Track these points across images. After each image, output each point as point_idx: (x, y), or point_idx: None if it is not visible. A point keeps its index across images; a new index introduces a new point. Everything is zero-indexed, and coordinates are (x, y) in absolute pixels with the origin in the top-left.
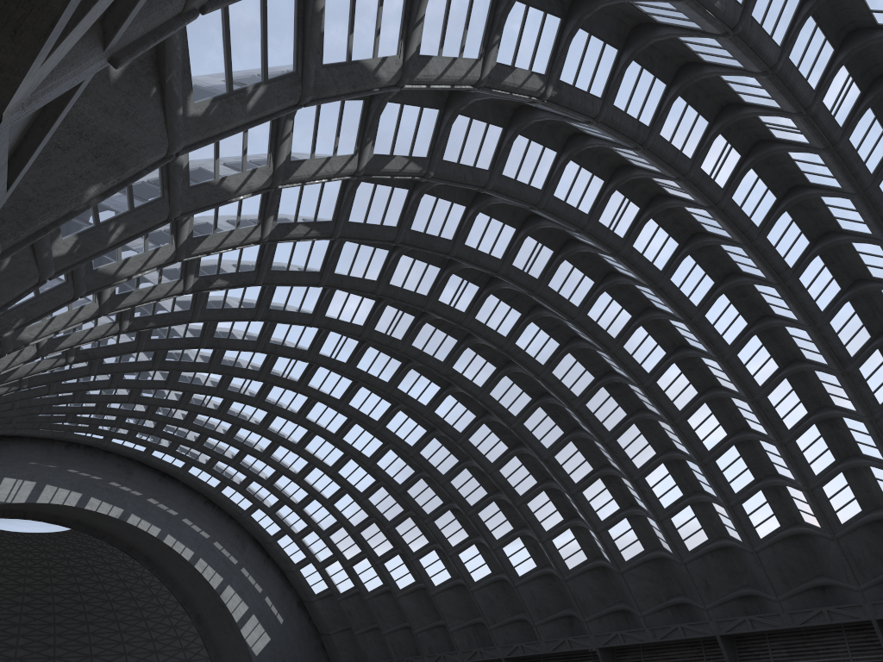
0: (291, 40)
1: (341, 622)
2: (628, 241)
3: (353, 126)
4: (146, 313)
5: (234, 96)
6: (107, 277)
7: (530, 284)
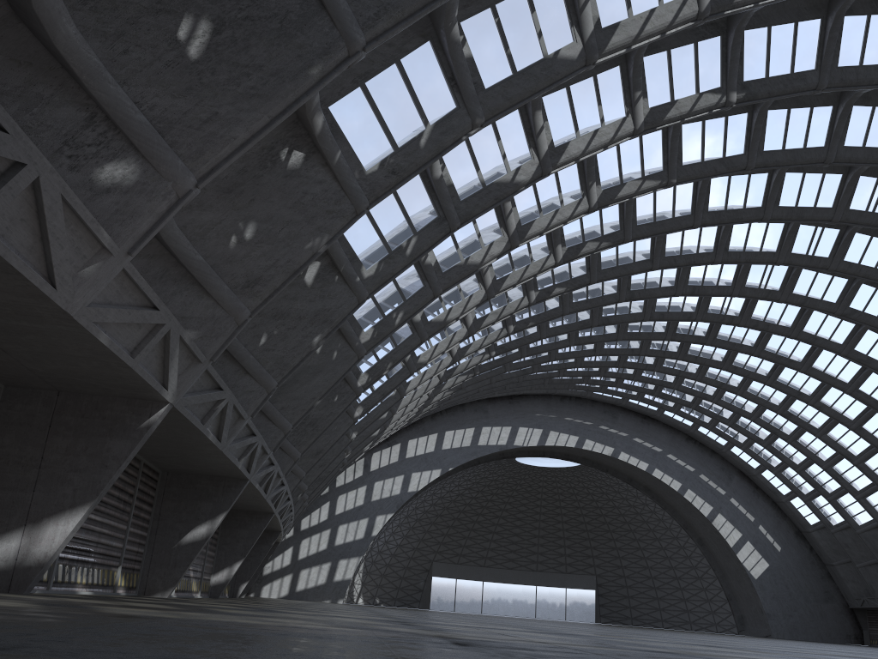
0: (428, 200)
1: (844, 554)
2: None
3: (572, 179)
4: (524, 316)
5: (394, 253)
6: (439, 323)
7: None
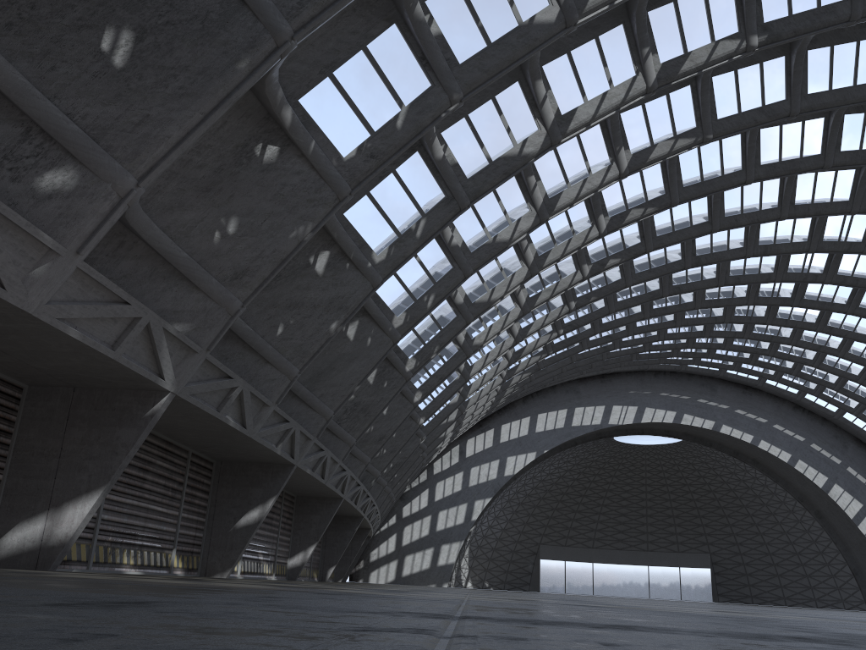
0: (434, 182)
1: None
2: None
3: (598, 146)
4: (585, 291)
5: (404, 237)
6: (483, 304)
7: None
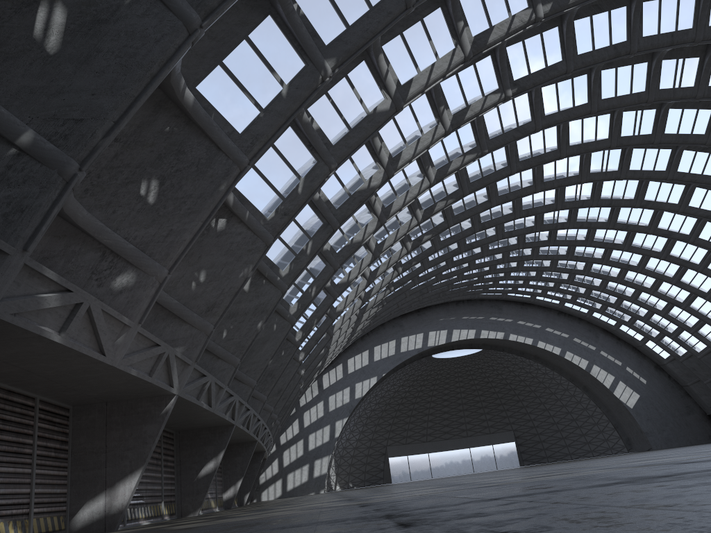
0: (314, 215)
1: (694, 375)
2: (700, 86)
3: (413, 167)
4: (407, 259)
5: (299, 255)
6: (344, 283)
7: (646, 140)
